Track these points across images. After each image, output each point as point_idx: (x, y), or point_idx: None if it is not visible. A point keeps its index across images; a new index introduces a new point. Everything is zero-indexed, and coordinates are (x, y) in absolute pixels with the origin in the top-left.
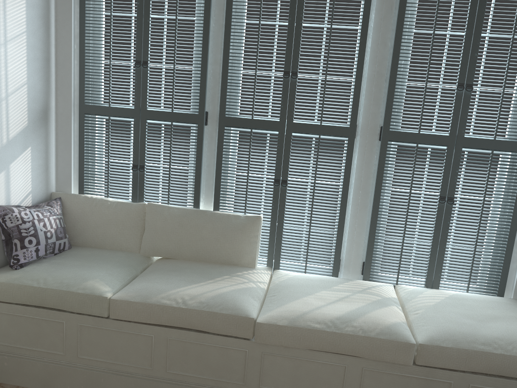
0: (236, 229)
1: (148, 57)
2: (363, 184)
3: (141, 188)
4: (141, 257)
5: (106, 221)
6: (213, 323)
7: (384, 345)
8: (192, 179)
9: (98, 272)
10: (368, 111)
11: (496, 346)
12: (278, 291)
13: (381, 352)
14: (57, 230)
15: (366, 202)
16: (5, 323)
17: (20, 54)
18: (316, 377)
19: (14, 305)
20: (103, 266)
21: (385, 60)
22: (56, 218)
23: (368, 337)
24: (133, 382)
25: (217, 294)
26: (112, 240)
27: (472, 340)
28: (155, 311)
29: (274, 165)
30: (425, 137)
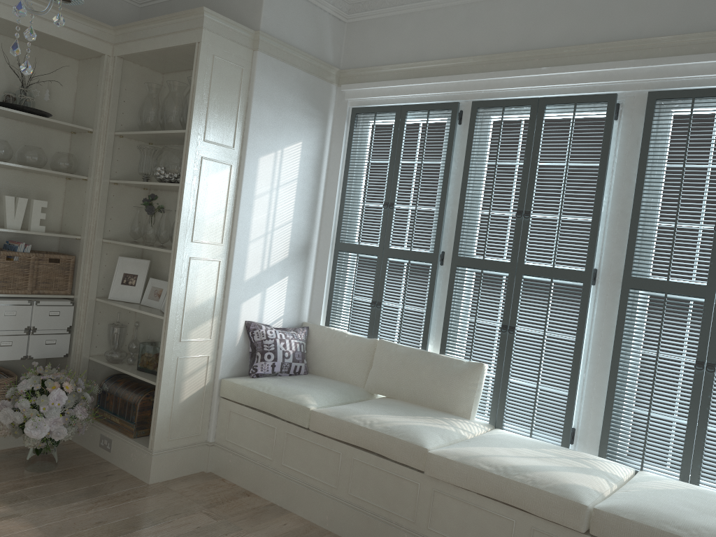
0: (454, 373)
1: (394, 199)
2: (604, 339)
3: (376, 325)
4: (363, 391)
5: (339, 352)
6: (391, 448)
7: (552, 501)
8: (422, 318)
9: (314, 391)
10: (610, 254)
11: (694, 533)
12: (475, 439)
13: (548, 509)
14: (295, 353)
15: (606, 362)
16: (235, 422)
17: (290, 197)
18: (483, 529)
19: (243, 407)
20: (321, 388)
21: (631, 198)
22: (297, 342)
23: (535, 488)
24: (320, 499)
25: (405, 425)
26: (341, 372)
27: (666, 520)
28: (344, 428)
29: (503, 310)
30: (676, 286)
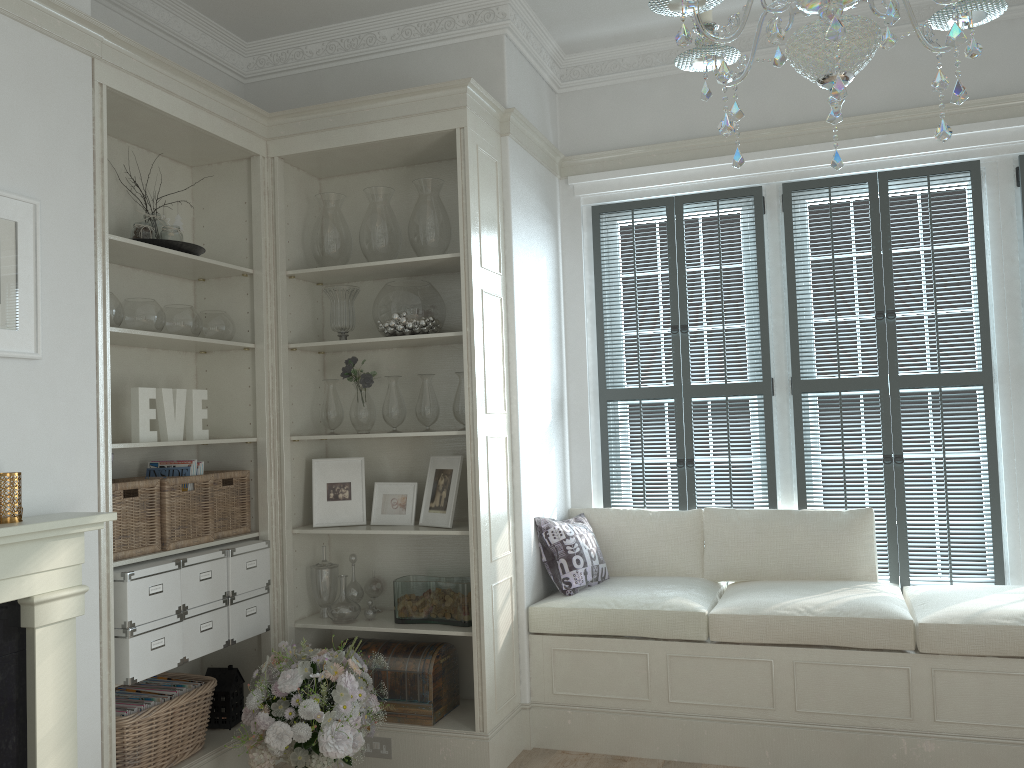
0: (839, 528)
1: (687, 320)
2: (1017, 448)
3: (691, 490)
4: (708, 581)
5: (651, 537)
6: (856, 632)
7: None
8: (763, 468)
9: (674, 591)
10: (1004, 347)
11: None
12: (927, 599)
13: None
14: (597, 550)
15: None
16: (567, 663)
17: (545, 335)
18: (1017, 698)
19: (579, 638)
20: (672, 587)
21: (1017, 279)
22: (592, 535)
23: None
24: (749, 731)
25: (849, 601)
26: (663, 562)
27: None
28: (772, 625)
29: (880, 436)
30: None
